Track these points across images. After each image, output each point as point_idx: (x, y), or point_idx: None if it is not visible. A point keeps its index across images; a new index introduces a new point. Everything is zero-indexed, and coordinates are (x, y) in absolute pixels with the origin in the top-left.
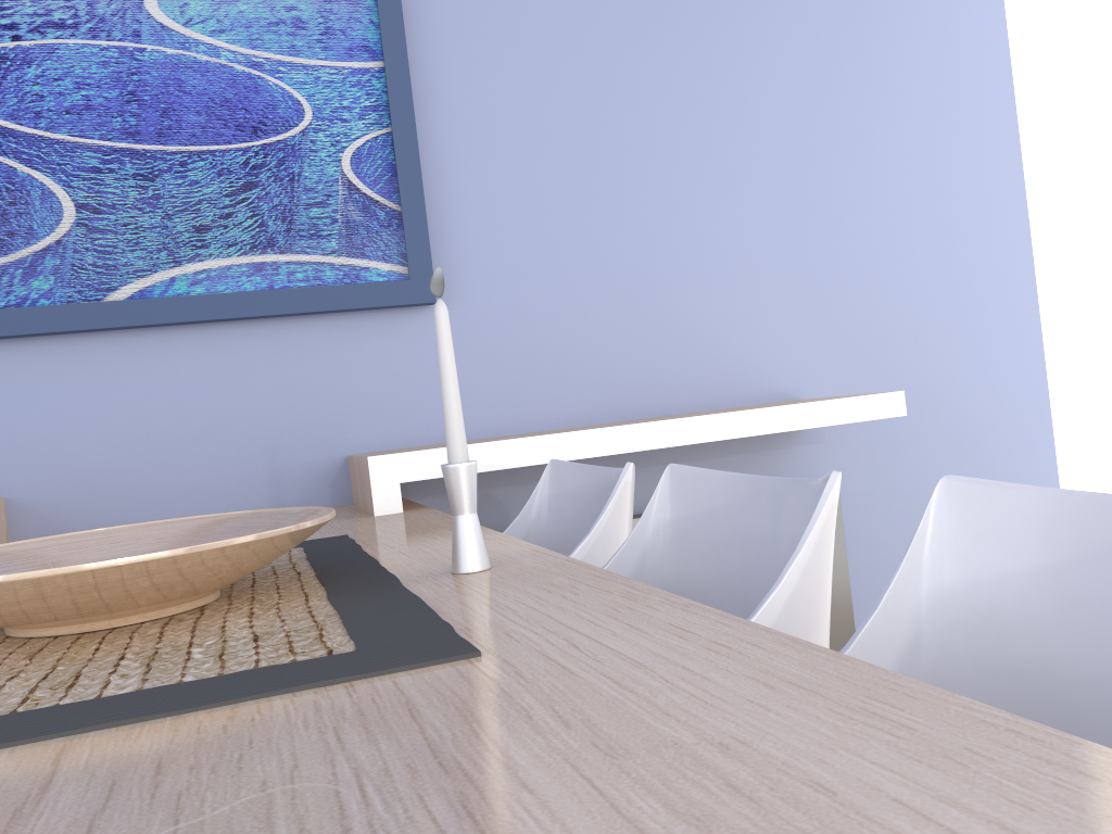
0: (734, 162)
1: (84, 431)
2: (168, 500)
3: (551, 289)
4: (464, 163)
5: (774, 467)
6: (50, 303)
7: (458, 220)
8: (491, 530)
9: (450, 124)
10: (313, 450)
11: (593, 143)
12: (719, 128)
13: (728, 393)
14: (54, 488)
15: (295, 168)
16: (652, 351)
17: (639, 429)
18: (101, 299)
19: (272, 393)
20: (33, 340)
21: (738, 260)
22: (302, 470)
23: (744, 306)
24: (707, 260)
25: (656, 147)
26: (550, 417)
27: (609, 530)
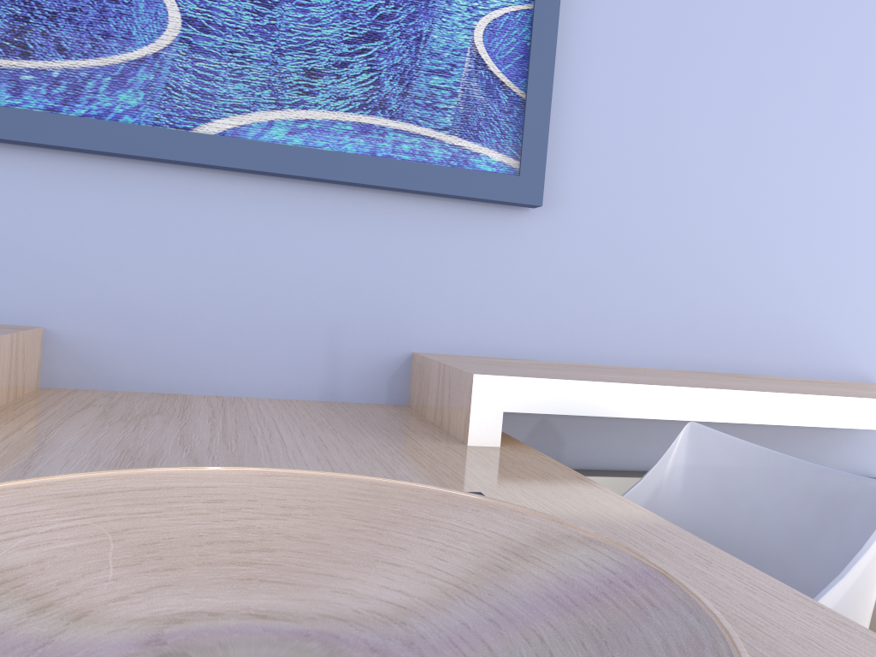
0: (863, 120)
1: (142, 271)
2: (217, 364)
3: (654, 216)
4: (594, 62)
5: (834, 448)
6: (134, 122)
7: (576, 123)
8: (728, 555)
9: (588, 16)
10: (378, 339)
11: (728, 69)
12: (855, 81)
13: (805, 362)
14: (99, 327)
15: (425, 28)
16: (740, 303)
17: (772, 399)
18: (190, 128)
19: (347, 270)
20: (106, 160)
21: (845, 224)
22: (362, 359)
23: (840, 274)
24: (815, 218)
25: (789, 87)
26: (625, 352)
27: (868, 577)
